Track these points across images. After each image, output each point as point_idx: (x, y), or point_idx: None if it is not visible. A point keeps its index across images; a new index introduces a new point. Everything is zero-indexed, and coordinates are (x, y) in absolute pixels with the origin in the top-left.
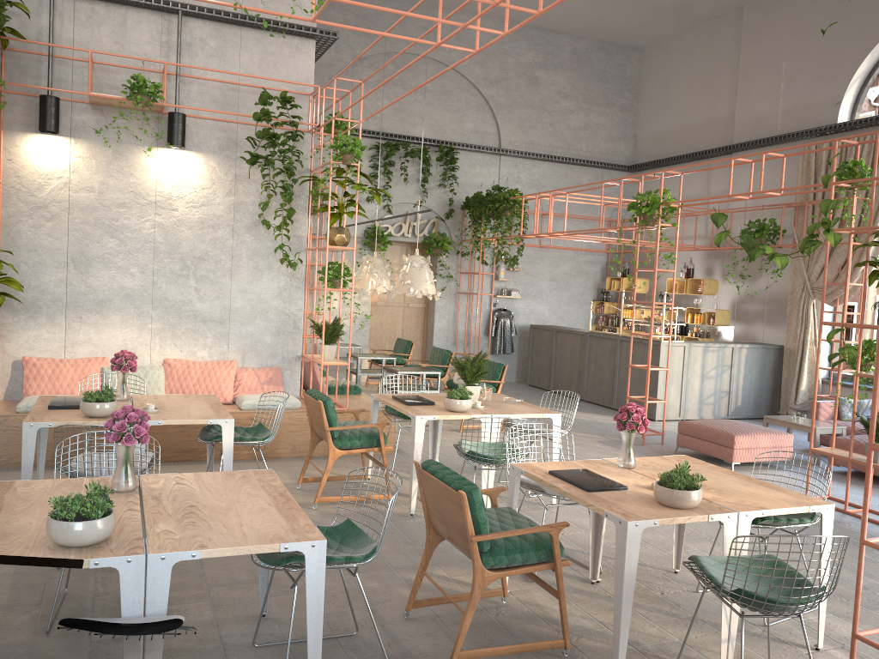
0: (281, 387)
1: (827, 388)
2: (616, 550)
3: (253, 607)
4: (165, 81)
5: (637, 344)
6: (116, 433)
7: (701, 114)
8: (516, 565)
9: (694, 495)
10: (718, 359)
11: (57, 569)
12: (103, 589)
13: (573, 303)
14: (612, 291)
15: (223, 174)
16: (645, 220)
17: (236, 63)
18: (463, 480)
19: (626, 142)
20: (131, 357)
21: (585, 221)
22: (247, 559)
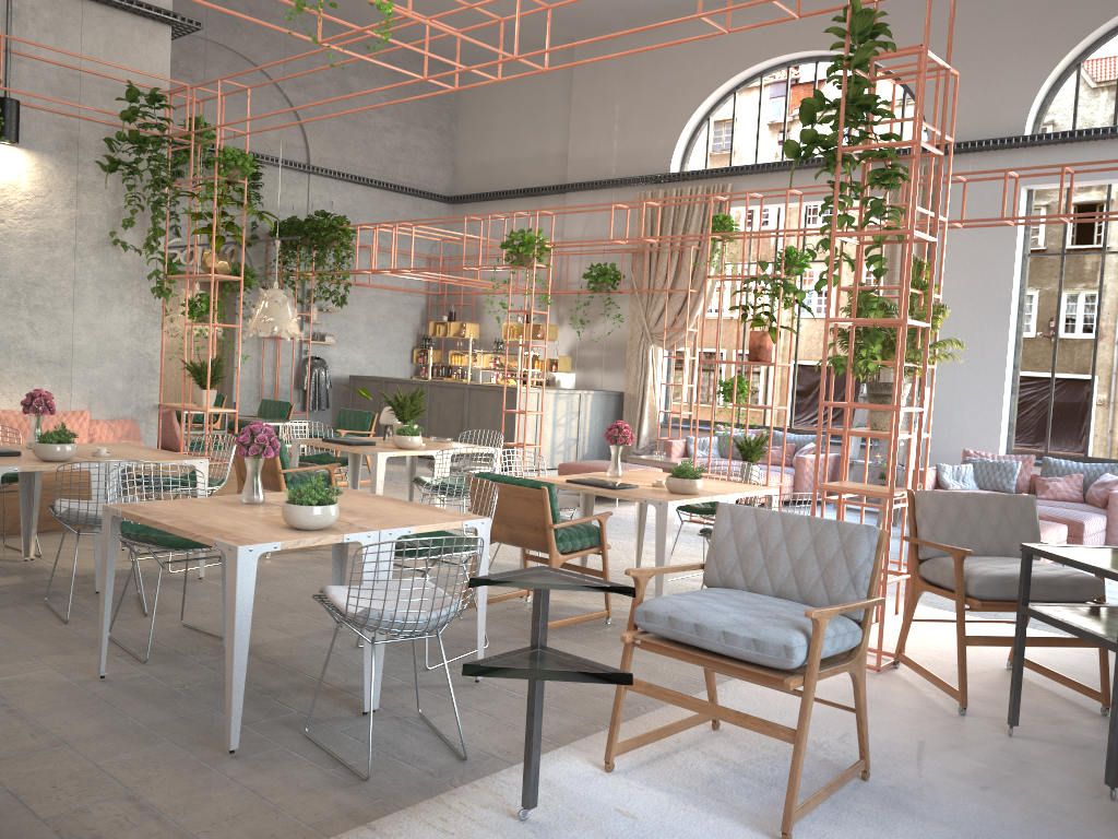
0: (141, 442)
1: (665, 431)
2: (657, 526)
3: (317, 627)
4: (2, 58)
5: (489, 392)
6: (255, 447)
7: (531, 147)
8: (576, 549)
9: (700, 482)
10: (568, 406)
11: (63, 623)
12: (145, 631)
13: (392, 351)
14: (434, 337)
15: (62, 180)
16: (520, 259)
17: (77, 43)
18: (534, 481)
19: (444, 170)
20: (49, 397)
21: (404, 257)
22: (257, 598)
